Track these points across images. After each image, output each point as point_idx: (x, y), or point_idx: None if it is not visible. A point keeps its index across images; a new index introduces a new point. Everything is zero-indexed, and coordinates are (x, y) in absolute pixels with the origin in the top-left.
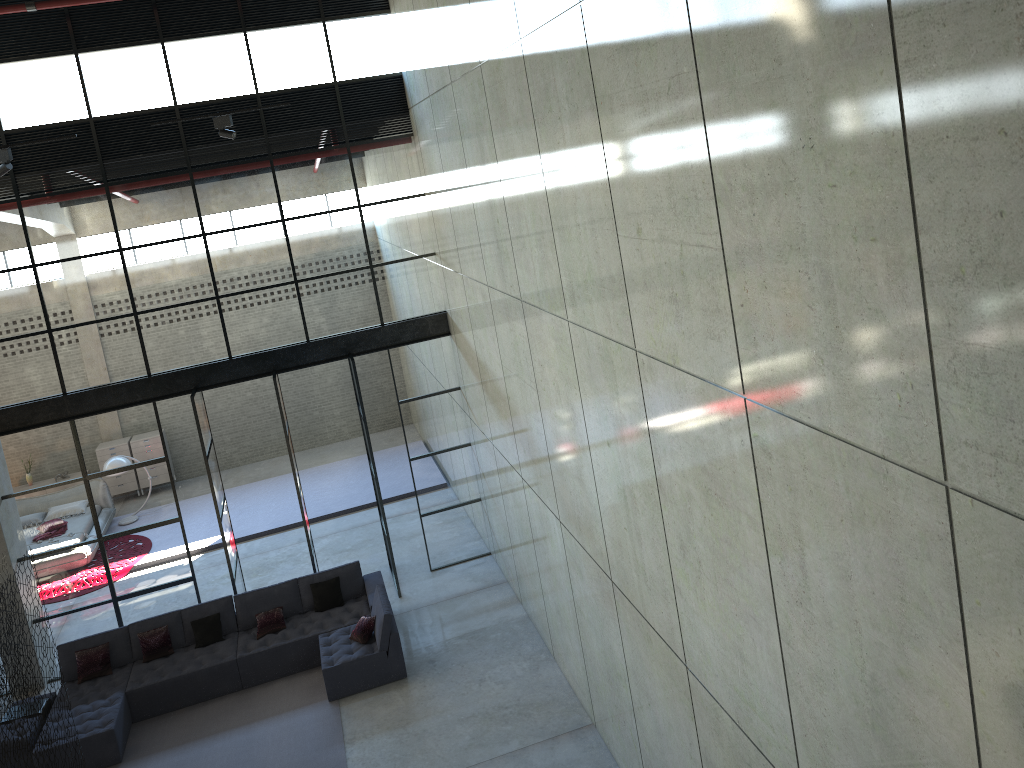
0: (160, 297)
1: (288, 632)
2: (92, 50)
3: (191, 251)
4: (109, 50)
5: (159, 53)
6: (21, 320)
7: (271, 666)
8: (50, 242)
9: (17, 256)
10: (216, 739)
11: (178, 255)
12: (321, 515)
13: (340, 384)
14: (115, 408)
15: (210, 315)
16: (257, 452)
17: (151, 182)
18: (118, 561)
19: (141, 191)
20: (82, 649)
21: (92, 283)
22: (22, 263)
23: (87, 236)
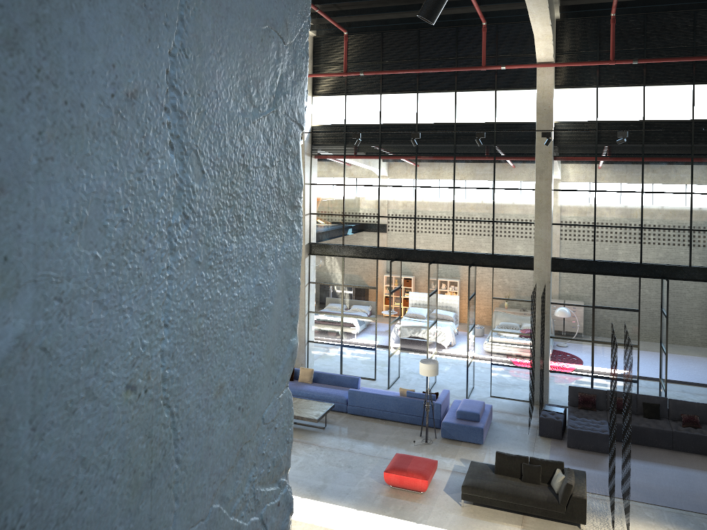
0: (657, 222)
1: (704, 430)
2: (653, 85)
3: (681, 201)
4: (662, 86)
5: (690, 90)
6: (581, 217)
7: (692, 444)
8: (606, 180)
9: (588, 184)
10: (663, 466)
11: (673, 201)
12: (695, 382)
13: (701, 309)
14: (618, 275)
15: (683, 239)
16: None
17: (667, 159)
18: (598, 356)
19: (661, 163)
20: (581, 392)
21: (622, 206)
22: (589, 188)
23: (625, 181)
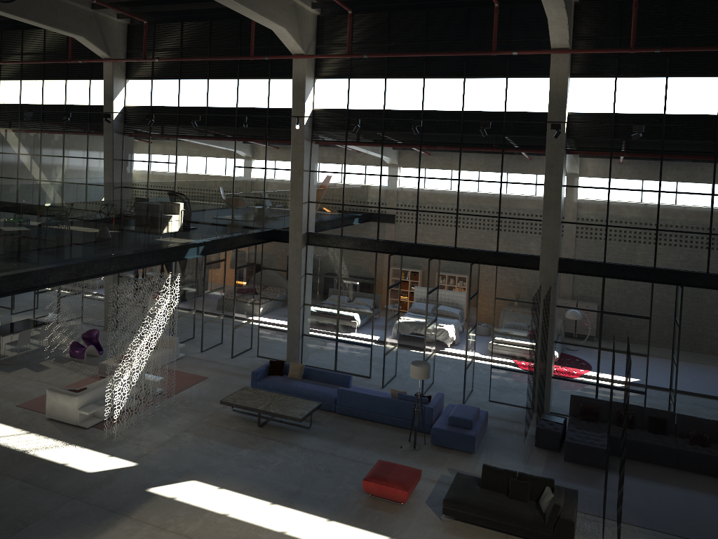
0: (674, 224)
1: (712, 450)
2: (676, 76)
3: (701, 202)
4: (686, 77)
5: (716, 82)
6: (593, 216)
7: (698, 464)
8: (621, 178)
9: (601, 181)
10: (666, 486)
11: (692, 203)
12: (710, 394)
13: None
14: (629, 279)
15: (702, 243)
16: (650, 340)
17: (689, 157)
18: (605, 364)
19: (681, 160)
20: (584, 402)
21: (637, 206)
22: (603, 185)
23: (642, 179)
